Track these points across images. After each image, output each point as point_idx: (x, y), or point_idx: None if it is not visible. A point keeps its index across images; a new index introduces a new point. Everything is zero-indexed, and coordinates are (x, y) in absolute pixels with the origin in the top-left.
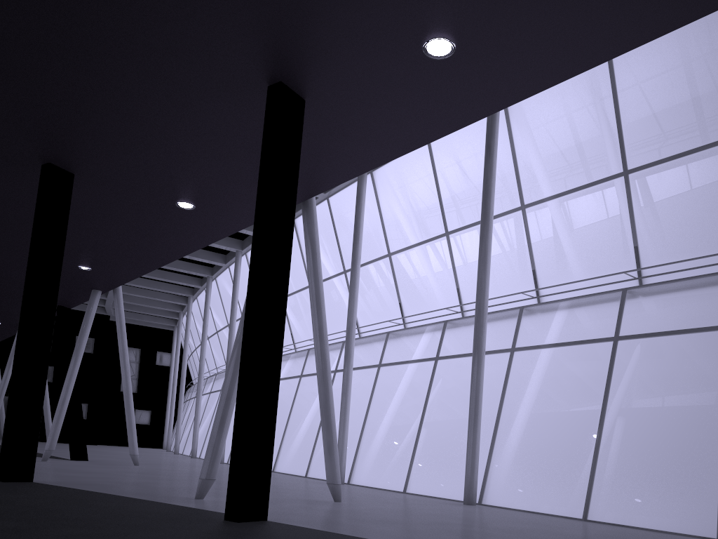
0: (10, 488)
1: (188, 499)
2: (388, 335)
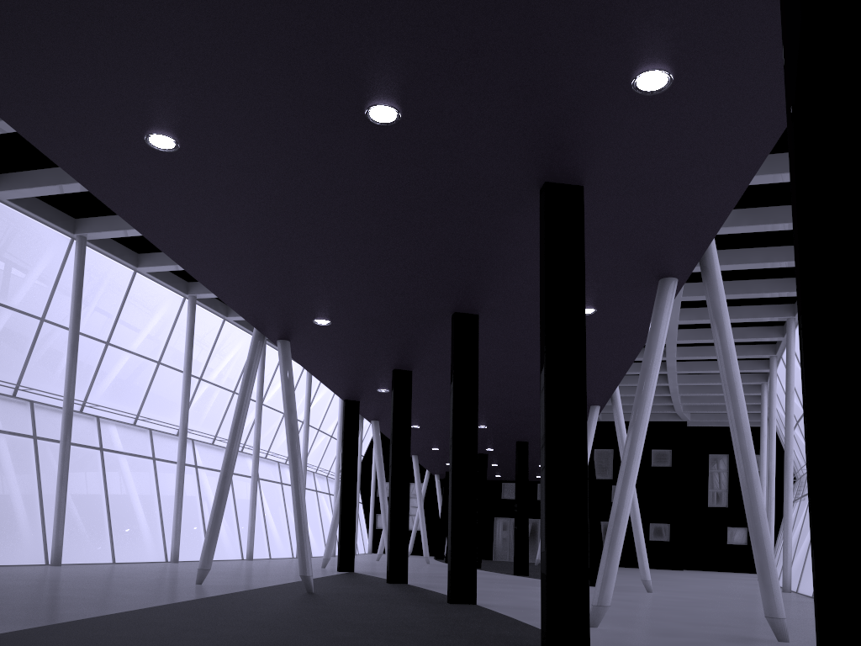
0: (439, 608)
1: None
2: None
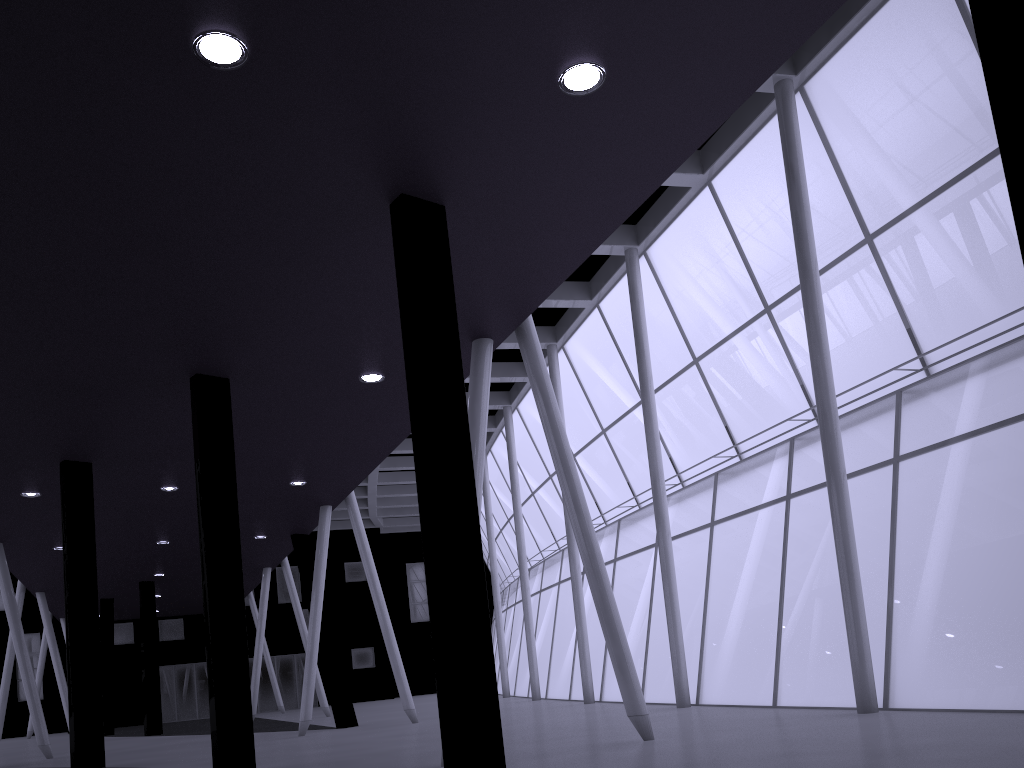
0: None
1: (431, 767)
2: (716, 477)
